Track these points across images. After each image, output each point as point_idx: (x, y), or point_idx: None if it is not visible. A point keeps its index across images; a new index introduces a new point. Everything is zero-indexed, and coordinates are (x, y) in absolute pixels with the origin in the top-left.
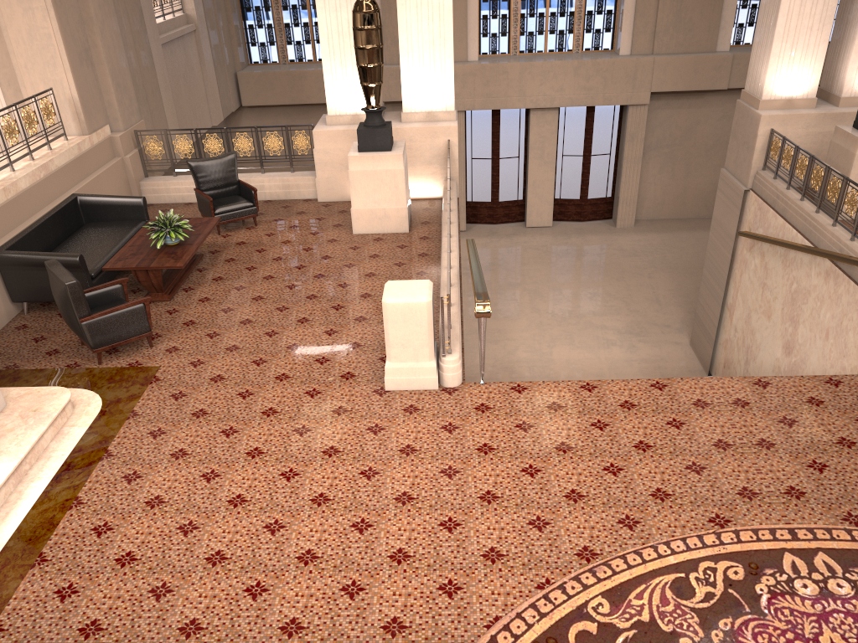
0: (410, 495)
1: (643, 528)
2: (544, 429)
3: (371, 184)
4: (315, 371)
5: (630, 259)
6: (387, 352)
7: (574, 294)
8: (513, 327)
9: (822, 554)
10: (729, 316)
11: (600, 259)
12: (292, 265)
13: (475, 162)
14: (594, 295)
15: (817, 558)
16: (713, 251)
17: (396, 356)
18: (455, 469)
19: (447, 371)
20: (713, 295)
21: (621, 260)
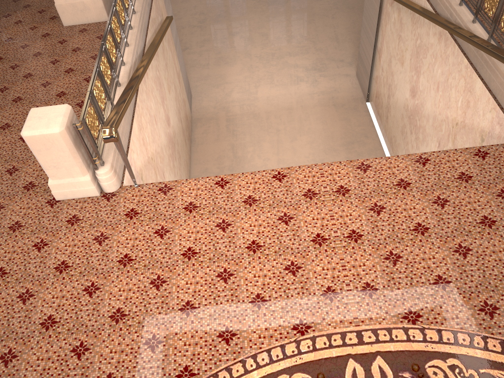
0: (55, 318)
1: (237, 341)
2: (177, 233)
3: None
4: (4, 183)
5: (320, 2)
6: (46, 172)
7: (277, 38)
8: (231, 72)
9: (379, 359)
10: (378, 58)
11: (298, 4)
12: (9, 66)
13: None
14: (291, 37)
15: (374, 364)
16: (368, 3)
17: (54, 175)
18: (96, 285)
19: (103, 181)
20: (368, 40)
21: (313, 4)
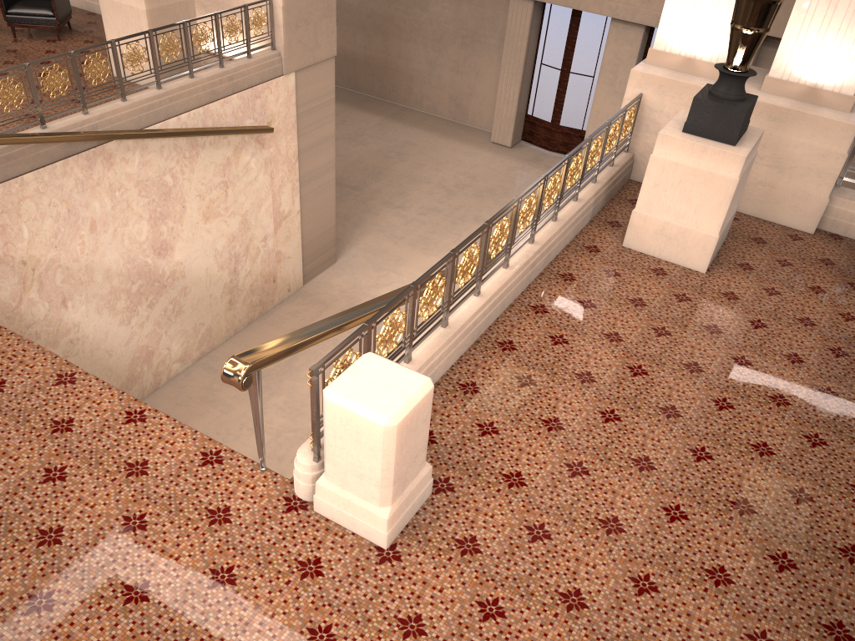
0: None
1: None
2: None
3: (120, 20)
4: None
5: None
6: None
7: None
8: (416, 262)
9: None
10: None
11: None
12: None
13: (543, 70)
14: None
15: None
16: None
17: None
18: None
19: None
20: None
21: None
